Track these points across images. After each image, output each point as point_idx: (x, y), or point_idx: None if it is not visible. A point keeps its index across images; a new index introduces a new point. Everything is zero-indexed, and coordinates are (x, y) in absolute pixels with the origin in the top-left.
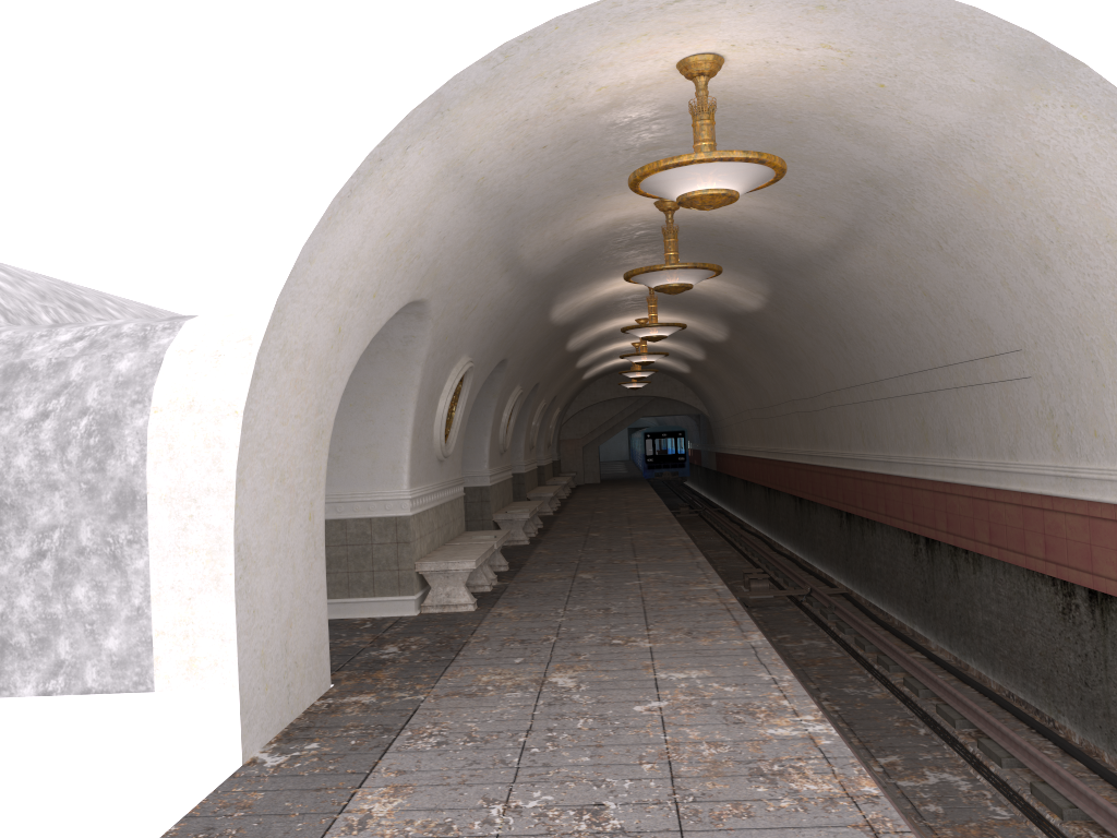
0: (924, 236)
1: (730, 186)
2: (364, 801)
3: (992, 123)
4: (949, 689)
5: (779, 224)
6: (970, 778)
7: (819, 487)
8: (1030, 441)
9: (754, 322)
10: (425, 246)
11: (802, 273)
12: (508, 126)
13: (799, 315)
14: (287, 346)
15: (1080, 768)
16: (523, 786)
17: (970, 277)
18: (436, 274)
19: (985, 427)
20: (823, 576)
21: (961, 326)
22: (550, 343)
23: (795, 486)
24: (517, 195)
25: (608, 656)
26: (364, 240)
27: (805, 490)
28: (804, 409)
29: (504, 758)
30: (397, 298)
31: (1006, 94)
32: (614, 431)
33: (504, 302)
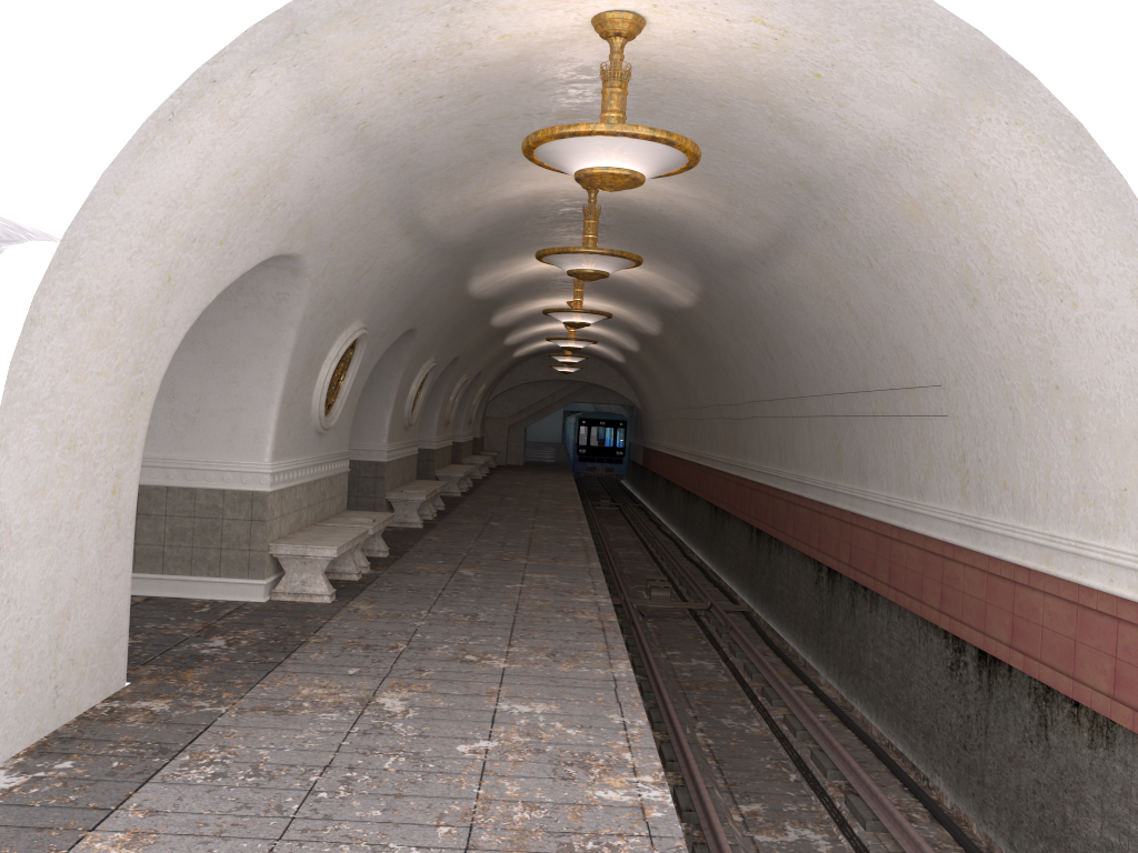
0: (855, 250)
1: (634, 166)
2: (89, 851)
3: (931, 133)
4: (827, 734)
5: (710, 218)
6: (831, 838)
7: (734, 498)
8: (939, 483)
9: (686, 319)
10: (293, 193)
11: (733, 274)
12: (391, 65)
13: (729, 318)
14: (84, 290)
15: (946, 838)
16: (288, 845)
17: (897, 301)
18: (312, 227)
19: (898, 461)
20: (727, 590)
21: (885, 352)
22: (470, 316)
23: (712, 493)
24: (412, 149)
25: (453, 675)
26: (201, 176)
27: (721, 499)
28: (728, 416)
29: (282, 804)
30: (256, 249)
31: (948, 101)
32: (543, 414)
33: (408, 268)
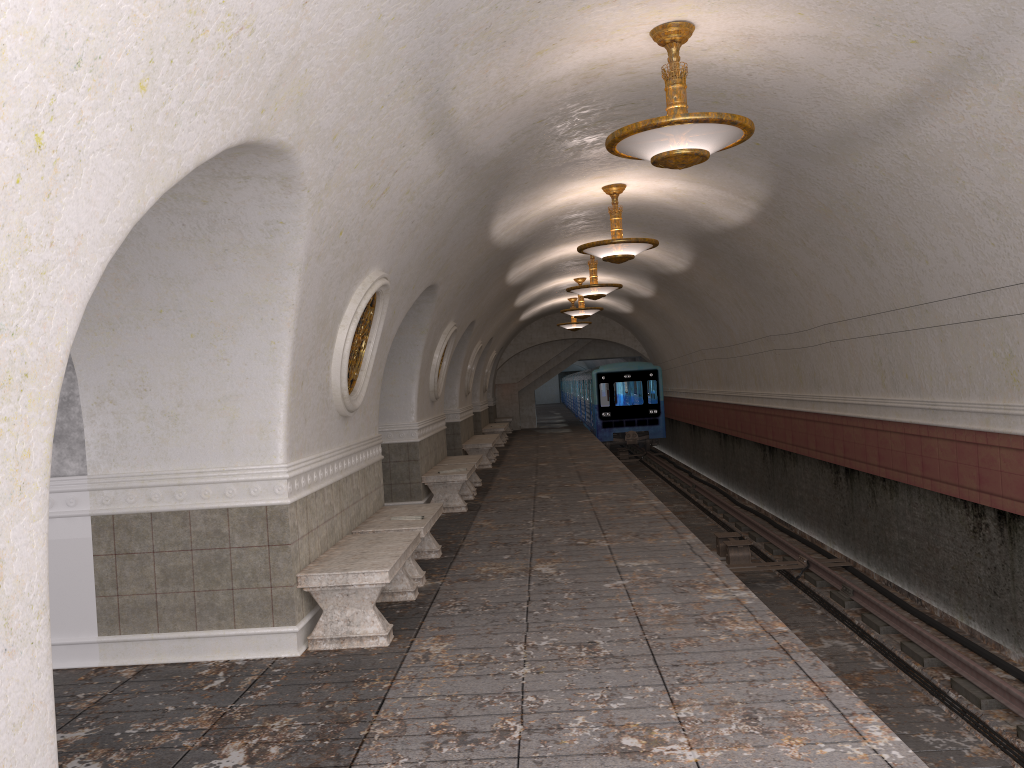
0: None
1: None
2: None
3: None
4: None
5: (828, 69)
6: None
7: (804, 436)
8: None
9: (732, 242)
10: (263, 5)
11: (832, 157)
12: None
13: (804, 226)
14: None
15: None
16: None
17: None
18: (303, 94)
19: None
20: (807, 540)
21: None
22: (488, 270)
23: (766, 434)
24: None
25: None
26: None
27: (781, 439)
28: (784, 346)
29: None
30: (215, 118)
31: None
32: (550, 375)
33: (430, 194)
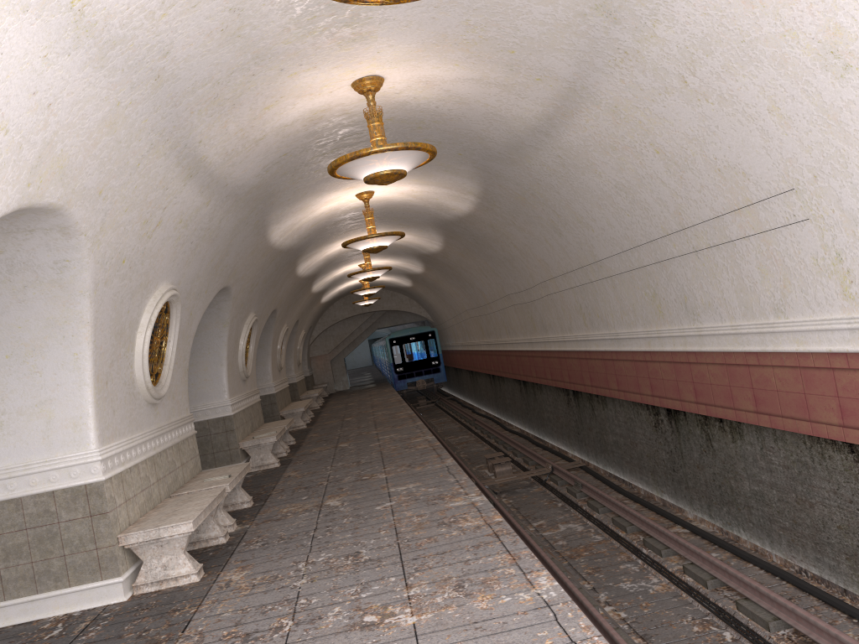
0: (664, 73)
1: None
2: None
3: None
4: (747, 580)
5: (489, 100)
6: None
7: (543, 370)
8: (806, 294)
9: (466, 226)
10: (13, 112)
11: (514, 160)
12: None
13: (510, 210)
14: None
15: None
16: None
17: (722, 114)
18: (63, 167)
19: (738, 287)
20: (556, 450)
21: (704, 180)
22: (278, 268)
23: (519, 371)
24: (162, 52)
25: None
26: None
27: (529, 374)
28: (520, 302)
29: None
30: None
31: None
32: (356, 344)
33: (203, 220)
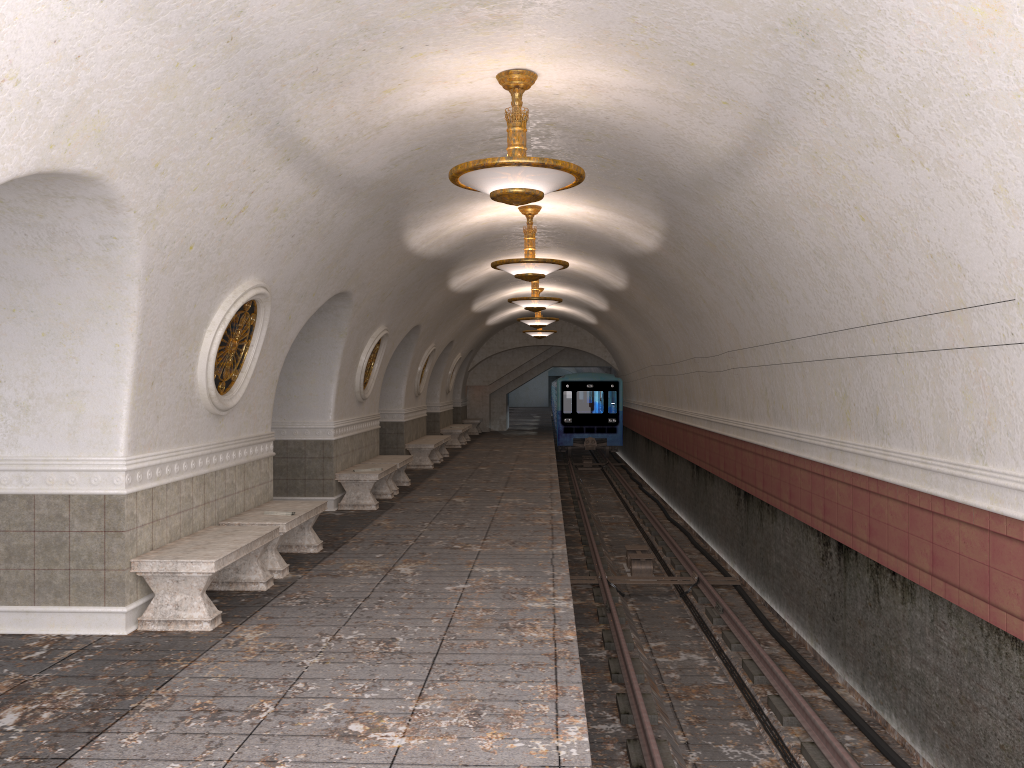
0: (872, 120)
1: None
2: None
3: None
4: None
5: (669, 119)
6: None
7: (717, 457)
8: (1012, 439)
9: (652, 266)
10: (25, 61)
11: (701, 197)
12: None
13: (699, 257)
14: None
15: None
16: None
17: (939, 185)
18: (101, 131)
19: (936, 411)
20: (715, 557)
21: (914, 265)
22: (421, 279)
23: (693, 452)
24: (233, 10)
25: None
26: None
27: (702, 458)
28: (705, 369)
29: None
30: None
31: None
32: (523, 380)
33: (308, 211)
